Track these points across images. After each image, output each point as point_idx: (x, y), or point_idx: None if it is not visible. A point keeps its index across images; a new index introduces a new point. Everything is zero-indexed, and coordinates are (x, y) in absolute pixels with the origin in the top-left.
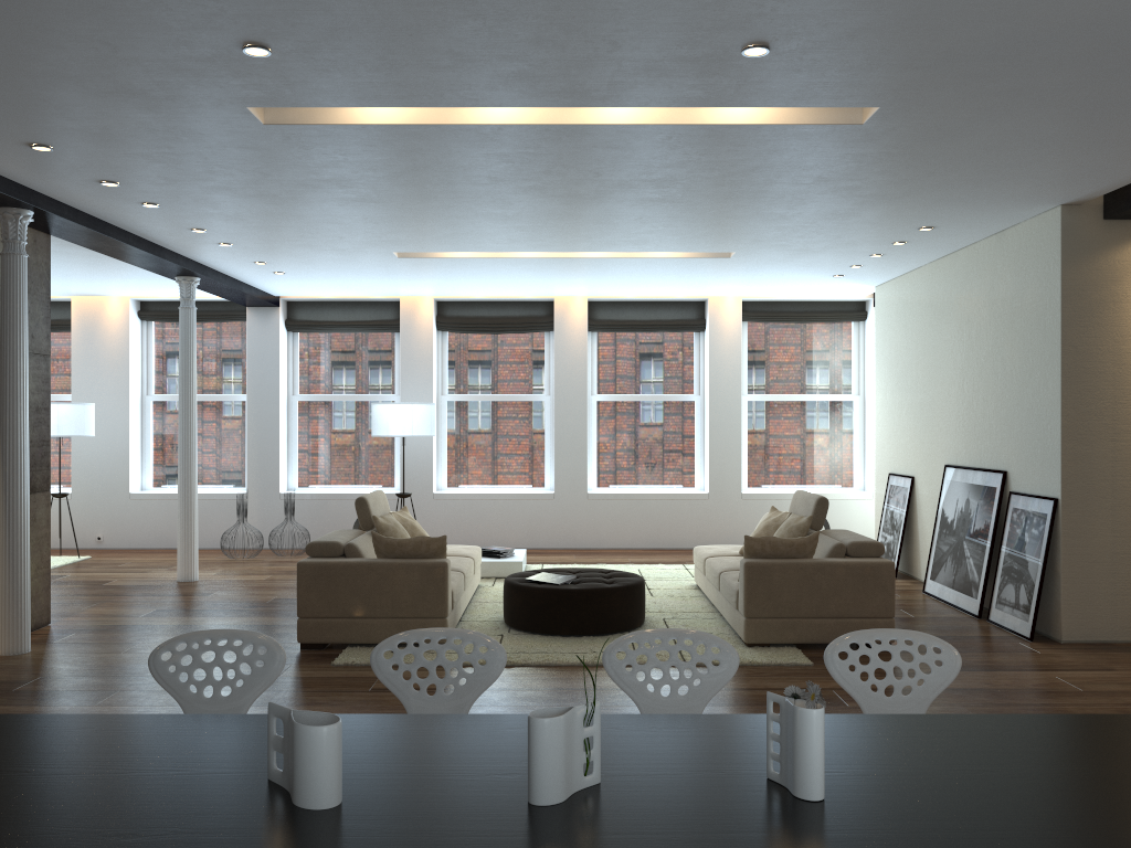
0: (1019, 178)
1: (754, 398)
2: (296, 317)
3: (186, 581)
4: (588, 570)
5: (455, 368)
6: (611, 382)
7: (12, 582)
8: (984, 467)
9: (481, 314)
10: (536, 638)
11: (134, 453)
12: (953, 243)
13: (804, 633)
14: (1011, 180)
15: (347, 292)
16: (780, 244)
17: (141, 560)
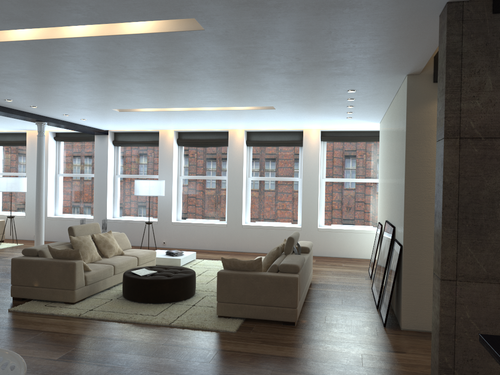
0: (355, 59)
1: (328, 180)
2: (118, 139)
3: None
4: (175, 268)
5: (186, 163)
6: (258, 171)
7: None
8: (392, 223)
9: (197, 138)
10: (124, 303)
11: (50, 199)
12: (382, 99)
13: (247, 312)
14: (352, 61)
15: (130, 128)
16: (288, 101)
17: None
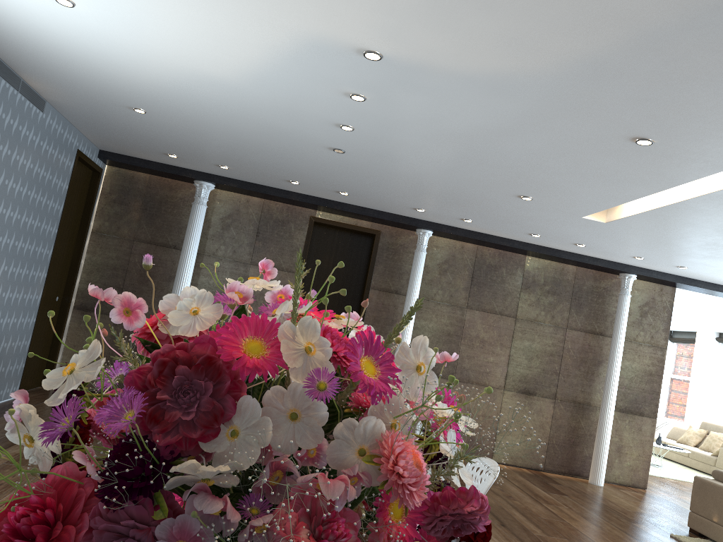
0: None
1: None
2: None
3: None
4: None
5: None
6: None
7: (596, 448)
8: None
9: None
10: None
11: None
12: None
13: None
14: None
15: None
16: None
17: None
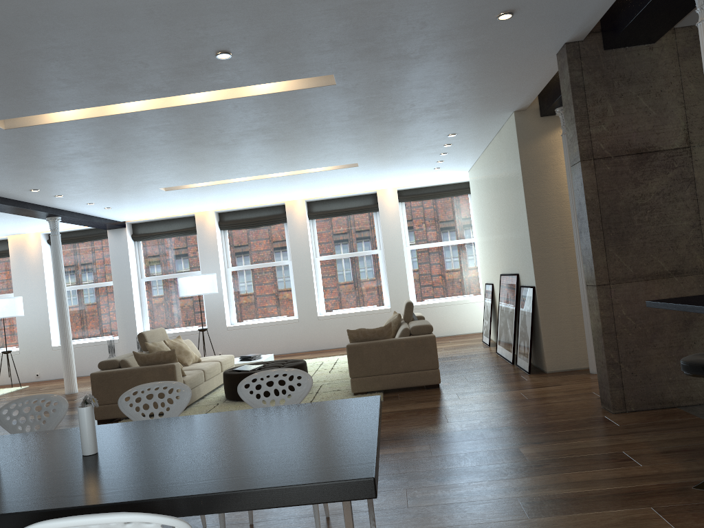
0: (468, 100)
1: (414, 247)
2: (138, 232)
3: (69, 393)
4: (278, 361)
5: (234, 251)
6: (327, 248)
7: None
8: (512, 273)
9: (244, 217)
10: (236, 403)
11: (53, 323)
12: (480, 141)
13: (386, 383)
14: (465, 102)
15: (160, 214)
16: (378, 155)
17: (56, 385)
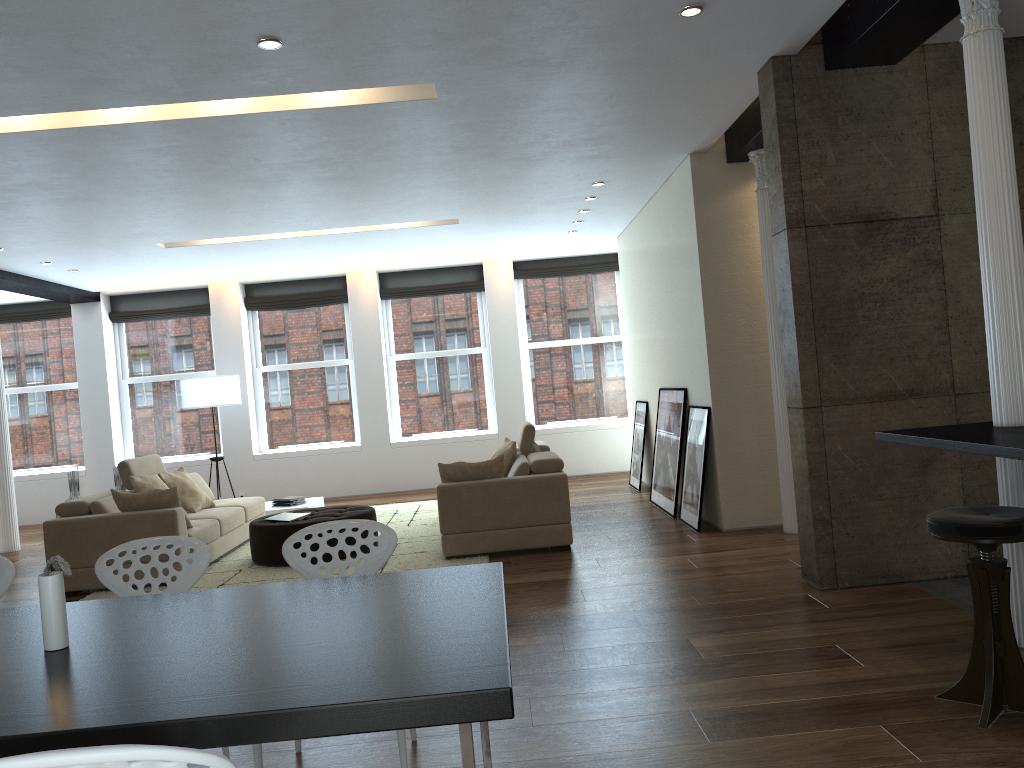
0: (626, 133)
1: (534, 345)
2: (119, 309)
3: (7, 552)
4: (332, 507)
5: (267, 342)
6: (407, 343)
7: None
8: (677, 387)
9: (284, 292)
10: (268, 570)
11: None
12: (638, 194)
13: (493, 543)
14: (621, 136)
15: (154, 282)
16: (489, 208)
17: None
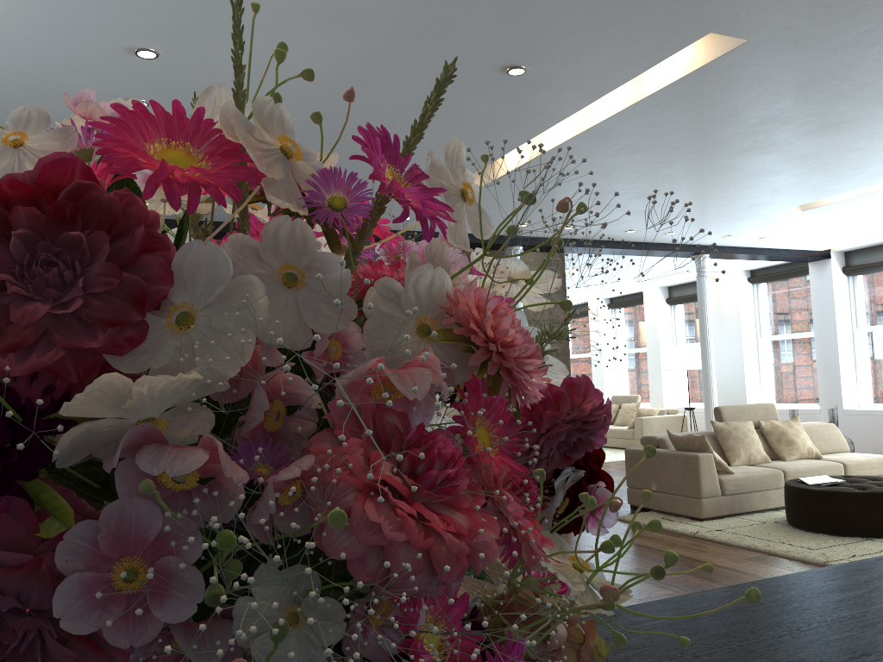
0: None
1: None
2: (851, 263)
3: None
4: None
5: None
6: None
7: None
8: None
9: None
10: (780, 528)
11: (750, 379)
12: None
13: None
14: None
15: (862, 237)
16: None
17: None
